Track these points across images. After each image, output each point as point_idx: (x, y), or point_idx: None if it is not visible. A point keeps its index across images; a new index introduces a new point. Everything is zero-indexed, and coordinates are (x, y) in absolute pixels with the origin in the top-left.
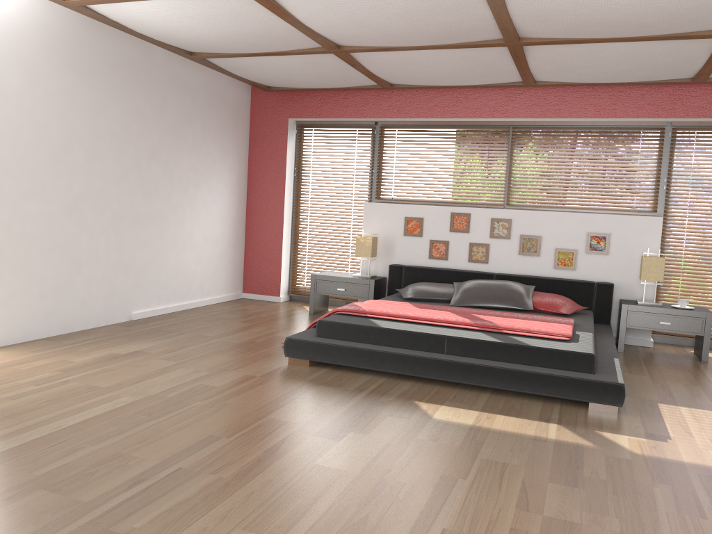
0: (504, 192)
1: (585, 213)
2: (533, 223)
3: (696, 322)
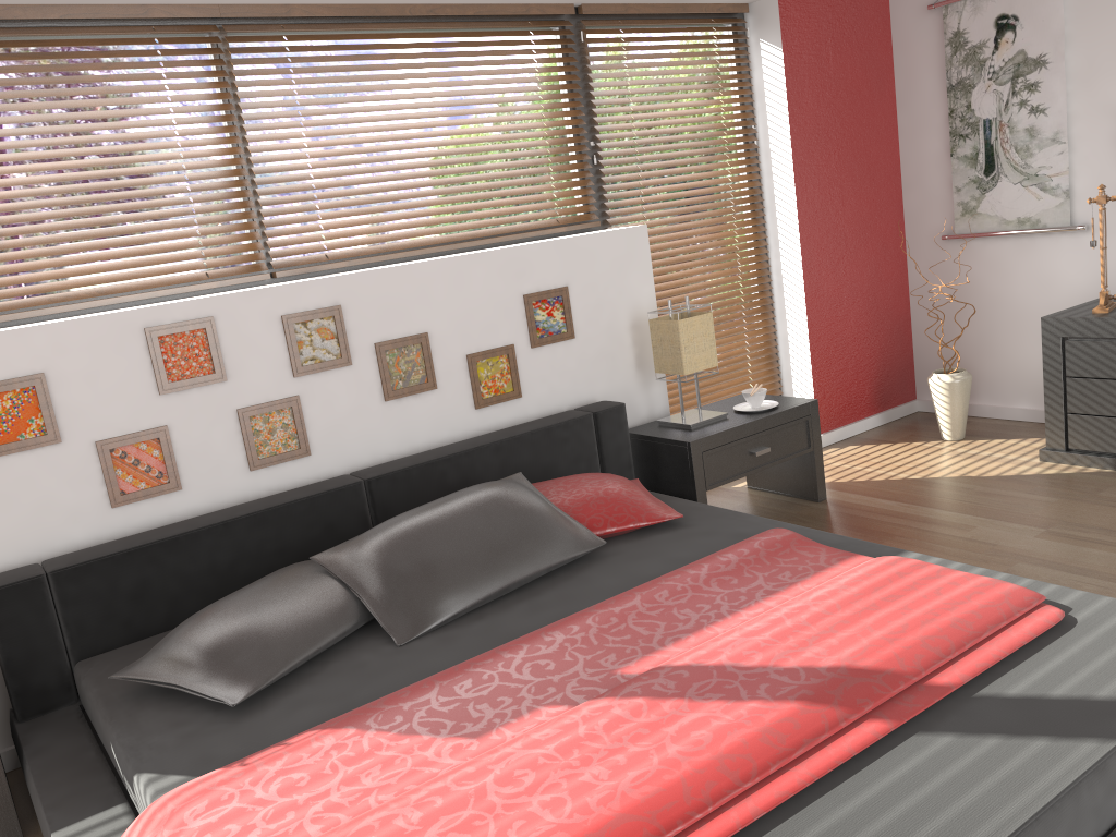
0: (251, 231)
1: (508, 248)
2: (399, 303)
3: (799, 428)
